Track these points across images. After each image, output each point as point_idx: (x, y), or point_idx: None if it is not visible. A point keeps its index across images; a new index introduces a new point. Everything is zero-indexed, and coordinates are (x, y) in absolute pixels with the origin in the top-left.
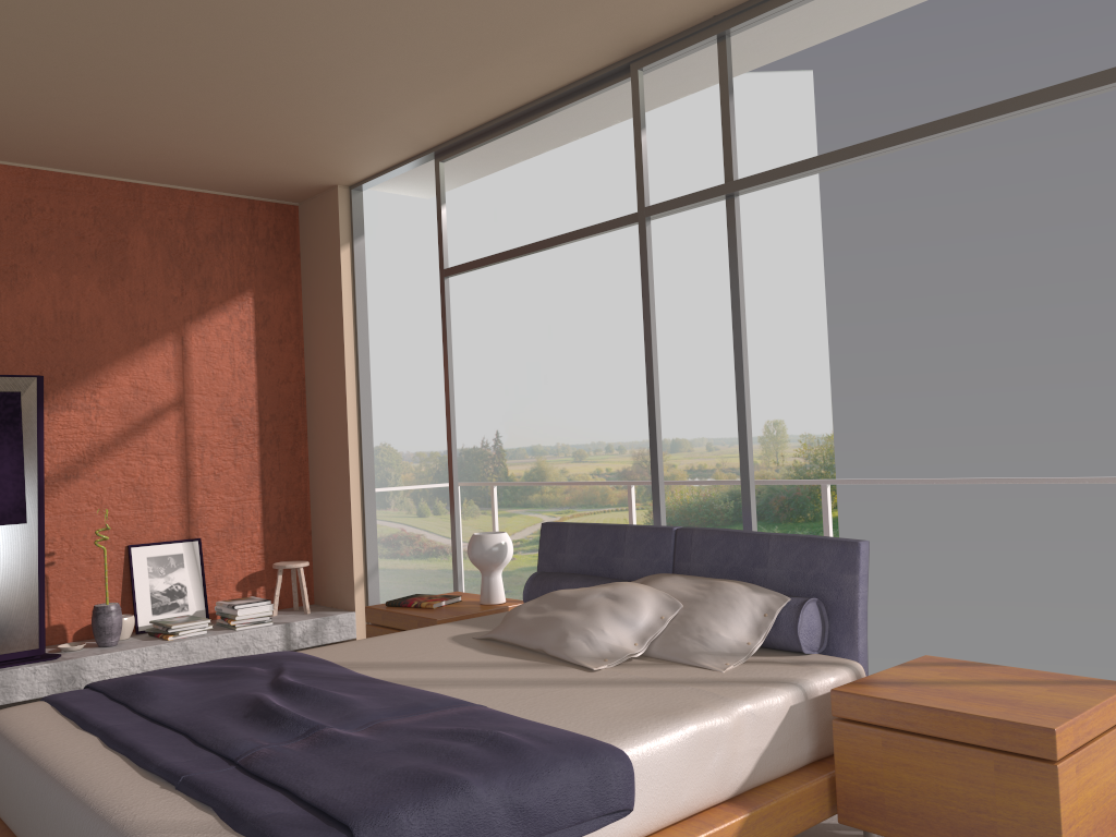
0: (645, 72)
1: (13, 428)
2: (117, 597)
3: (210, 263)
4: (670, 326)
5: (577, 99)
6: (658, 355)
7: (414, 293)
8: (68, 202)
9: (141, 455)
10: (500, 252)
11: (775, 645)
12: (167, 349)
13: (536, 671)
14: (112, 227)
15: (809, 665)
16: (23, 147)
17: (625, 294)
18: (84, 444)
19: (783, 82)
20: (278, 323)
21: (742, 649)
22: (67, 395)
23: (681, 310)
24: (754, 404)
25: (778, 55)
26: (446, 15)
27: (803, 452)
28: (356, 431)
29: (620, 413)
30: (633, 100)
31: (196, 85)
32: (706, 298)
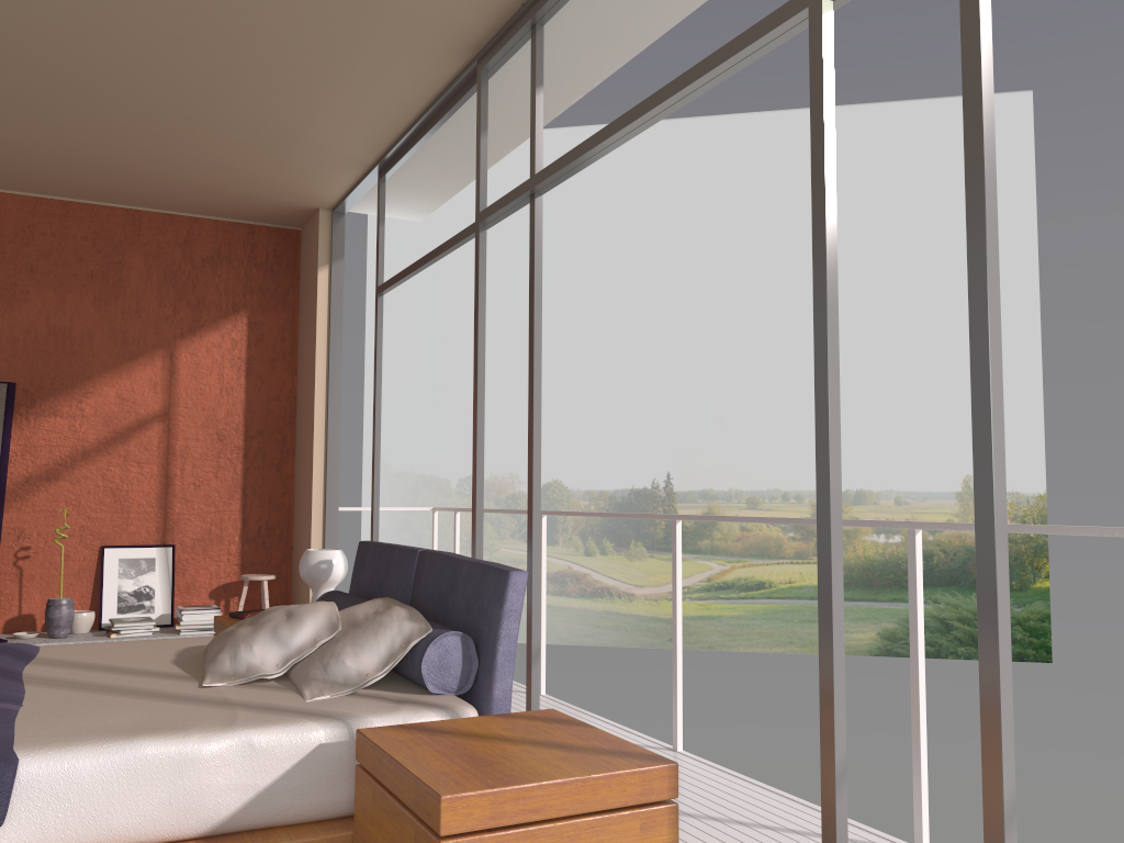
0: (492, 71)
1: None
2: (87, 594)
3: (205, 284)
4: (858, 369)
5: (452, 106)
6: (844, 400)
7: (591, 331)
8: (69, 227)
9: (122, 461)
10: (679, 290)
11: (416, 681)
12: (155, 364)
13: (159, 682)
14: (110, 250)
15: (405, 704)
16: (14, 177)
17: (809, 334)
18: (67, 448)
19: (996, 105)
20: (272, 342)
21: (358, 679)
22: (54, 402)
23: (871, 351)
24: (952, 456)
25: (637, 45)
26: (252, 23)
27: (1009, 512)
28: (323, 448)
29: (799, 460)
30: (477, 101)
31: (99, 109)
32: (900, 339)
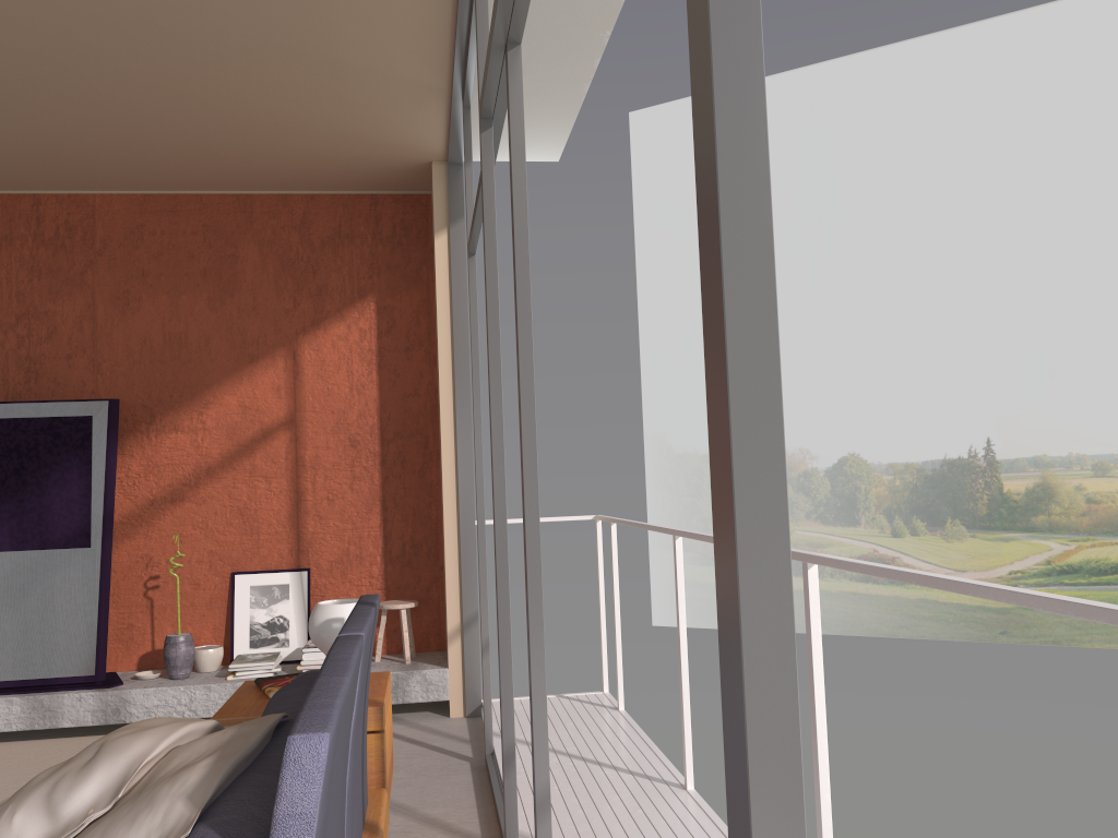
0: None
1: (83, 452)
2: (221, 626)
3: (326, 269)
4: None
5: None
6: None
7: (883, 283)
8: (178, 222)
9: (248, 477)
10: (988, 224)
11: None
12: (277, 365)
13: None
14: (222, 242)
15: None
16: (105, 173)
17: None
18: (190, 466)
19: None
20: (405, 328)
21: None
22: (174, 416)
23: None
24: None
25: None
26: None
27: None
28: (453, 451)
29: None
30: None
31: (104, 69)
32: None
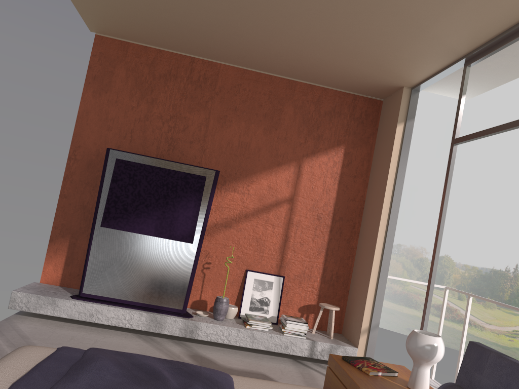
0: None
1: (198, 194)
2: (235, 295)
3: (324, 127)
4: None
5: None
6: None
7: (481, 178)
8: (257, 87)
9: (264, 223)
10: None
11: None
12: (290, 169)
13: None
14: (276, 102)
15: None
16: (237, 55)
17: None
18: (237, 211)
19: None
20: (355, 166)
21: None
22: (235, 184)
23: None
24: None
25: None
26: None
27: None
28: (383, 237)
29: None
30: None
31: (303, 5)
32: None
